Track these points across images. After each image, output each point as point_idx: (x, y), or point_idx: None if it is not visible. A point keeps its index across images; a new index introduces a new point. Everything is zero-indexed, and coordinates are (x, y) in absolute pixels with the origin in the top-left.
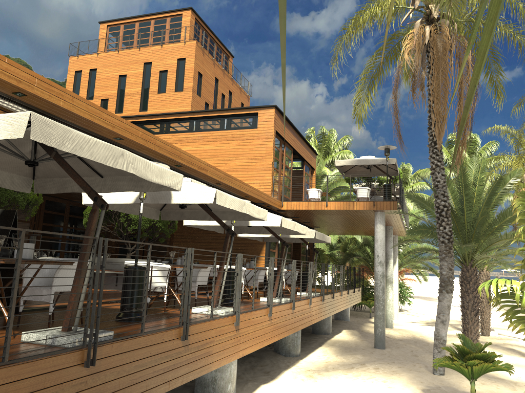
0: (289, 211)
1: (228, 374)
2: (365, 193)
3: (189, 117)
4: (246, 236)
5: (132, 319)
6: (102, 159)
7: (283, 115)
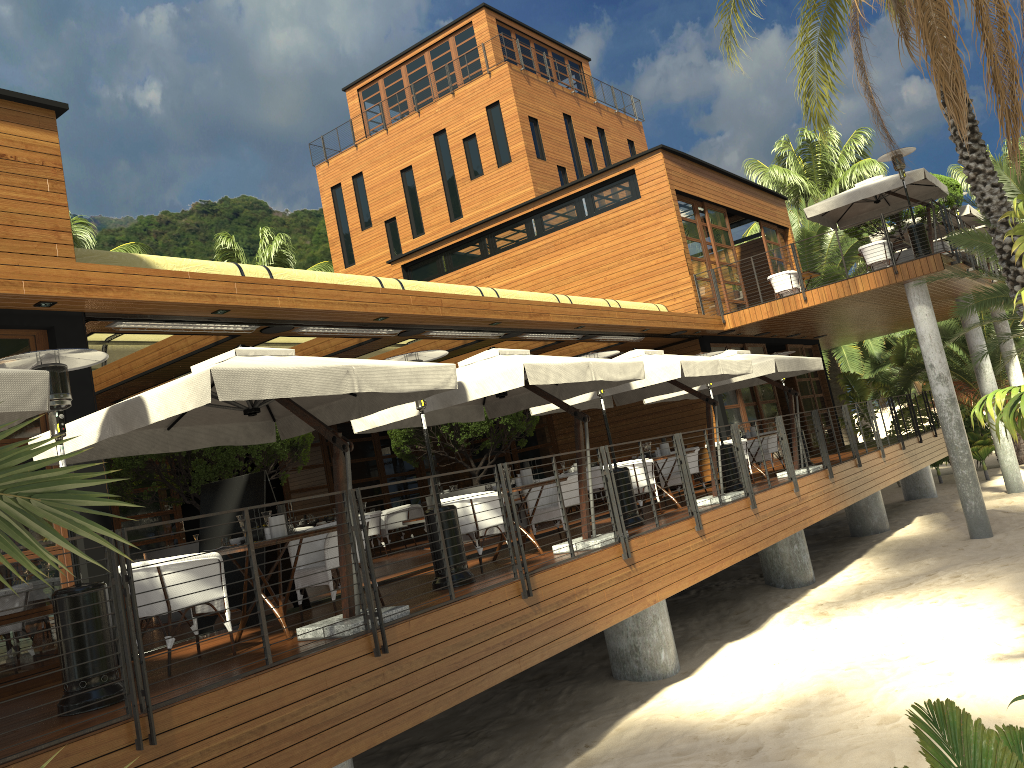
0: (741, 329)
1: (655, 636)
2: (879, 252)
3: (521, 215)
4: (657, 399)
5: (453, 583)
6: (319, 390)
7: (684, 157)
